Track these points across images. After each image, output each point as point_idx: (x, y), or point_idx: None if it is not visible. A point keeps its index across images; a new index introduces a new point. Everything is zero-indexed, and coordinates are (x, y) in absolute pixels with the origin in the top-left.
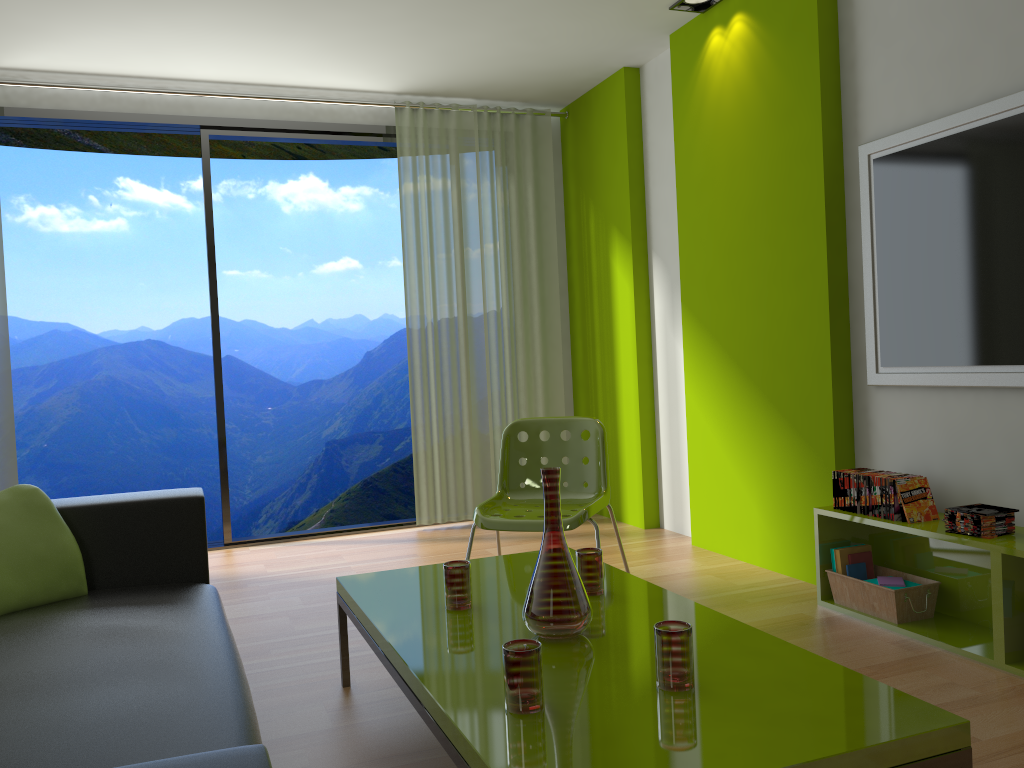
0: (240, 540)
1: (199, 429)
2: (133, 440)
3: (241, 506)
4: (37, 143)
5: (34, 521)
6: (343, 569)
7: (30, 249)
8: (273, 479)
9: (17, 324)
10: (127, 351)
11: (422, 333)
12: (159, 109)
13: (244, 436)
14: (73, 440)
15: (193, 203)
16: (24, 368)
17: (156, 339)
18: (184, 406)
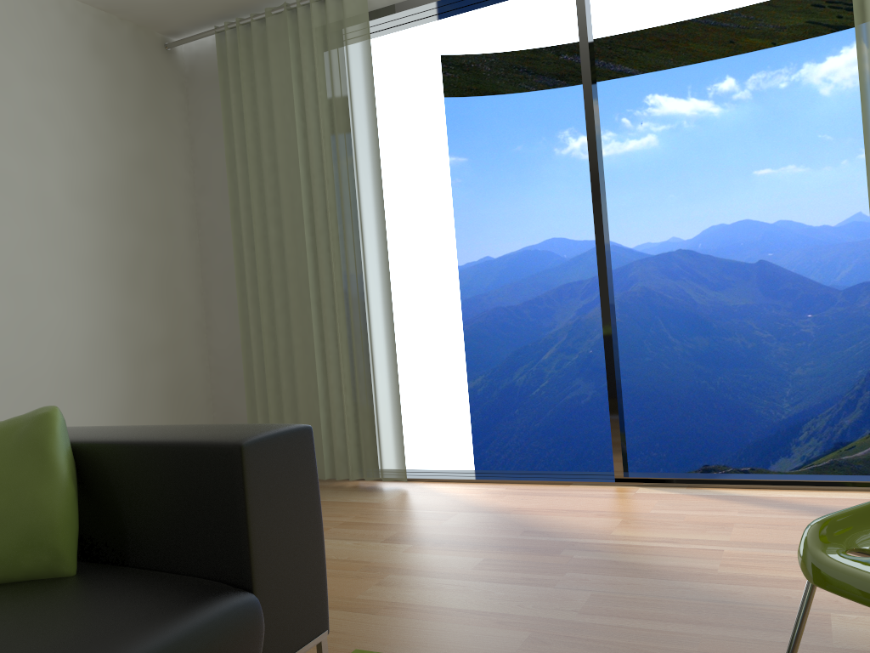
0: (634, 477)
1: (731, 338)
2: (666, 348)
3: (778, 420)
4: (577, 80)
5: (16, 460)
6: (708, 553)
7: (574, 176)
8: (815, 394)
9: (565, 244)
10: (659, 262)
11: None
12: None
13: (780, 346)
14: None
15: (720, 106)
16: (571, 283)
17: (686, 249)
18: (715, 314)
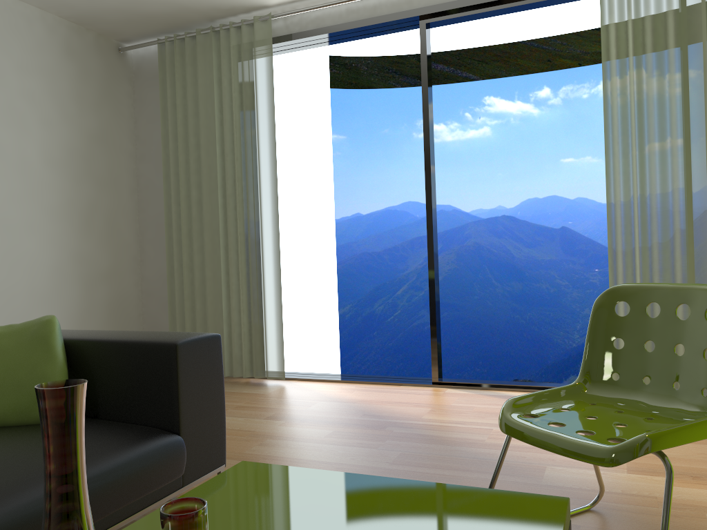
0: (445, 381)
1: (539, 284)
2: (491, 289)
3: (570, 347)
4: (433, 81)
5: (30, 349)
6: (482, 431)
7: None
8: None
9: (418, 207)
10: (488, 224)
11: (625, 188)
12: (386, 10)
13: (574, 291)
14: (451, 287)
15: (538, 108)
16: (421, 236)
17: (508, 215)
18: (528, 266)
